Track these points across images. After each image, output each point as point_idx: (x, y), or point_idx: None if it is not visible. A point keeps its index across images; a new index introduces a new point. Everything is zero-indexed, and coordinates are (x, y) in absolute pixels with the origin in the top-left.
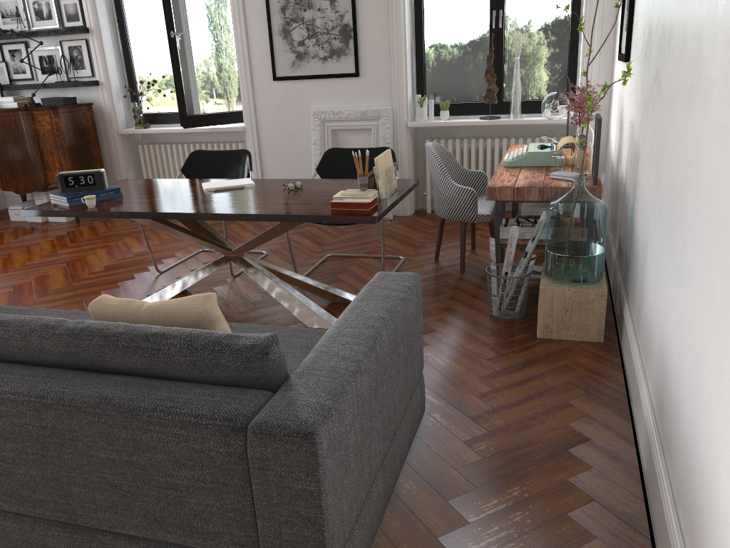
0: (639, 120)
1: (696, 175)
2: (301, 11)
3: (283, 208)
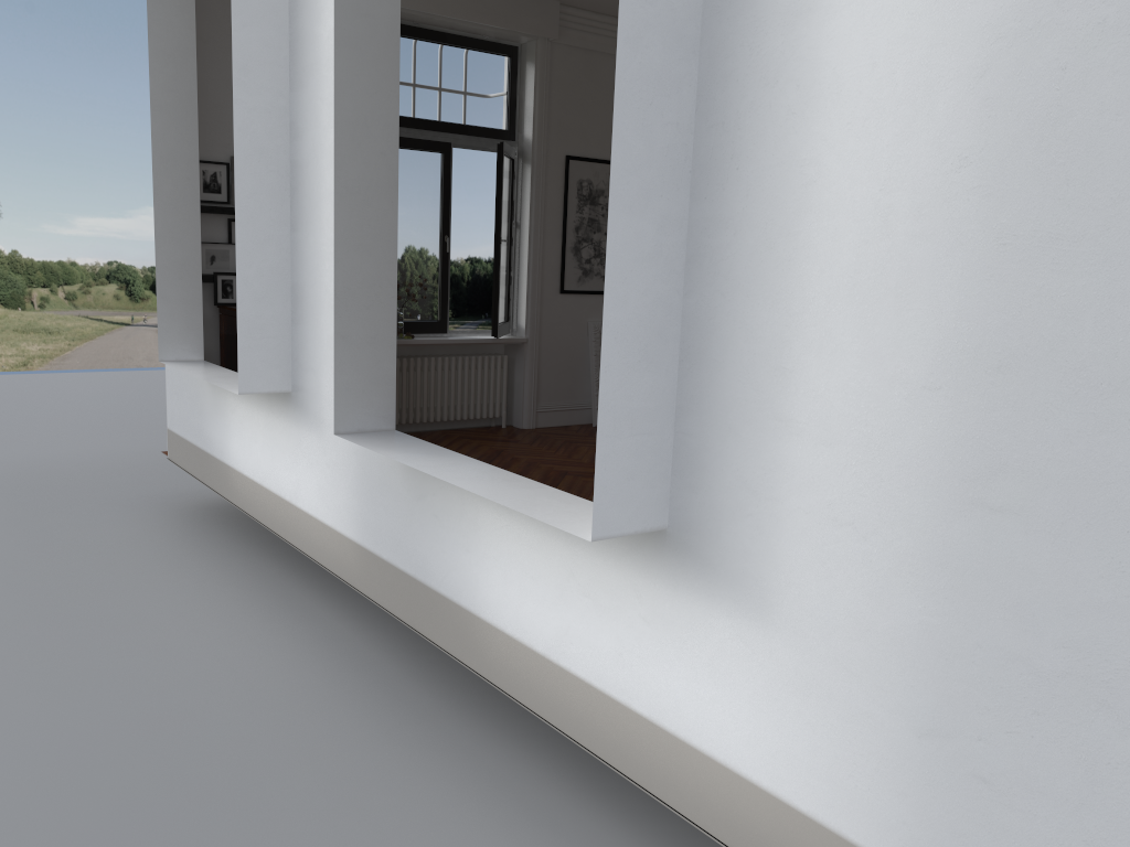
0: None
1: None
2: (591, 233)
3: None
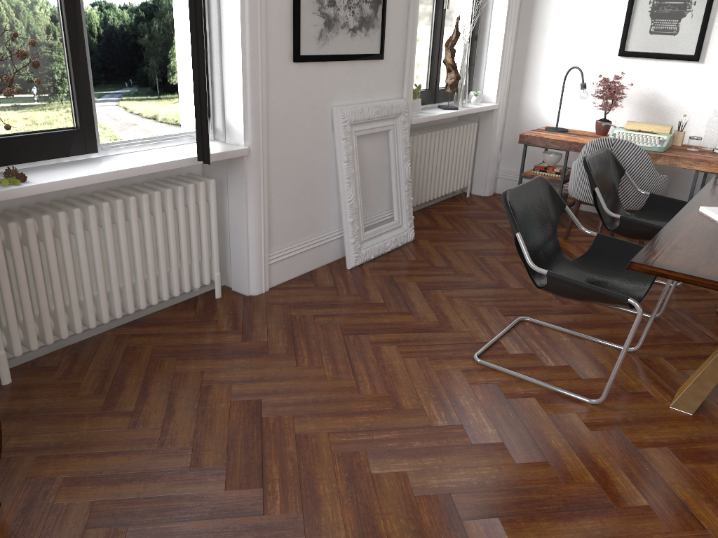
0: None
1: None
2: None
3: None
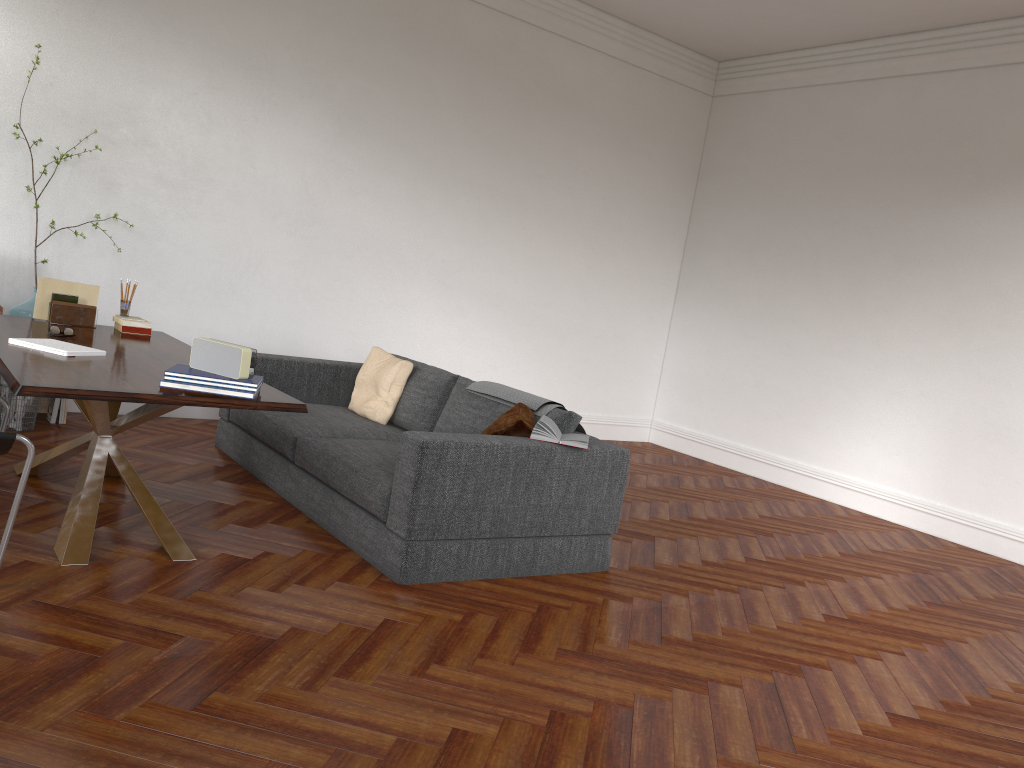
0: (26, 242)
1: (259, 275)
2: None
3: (164, 342)
